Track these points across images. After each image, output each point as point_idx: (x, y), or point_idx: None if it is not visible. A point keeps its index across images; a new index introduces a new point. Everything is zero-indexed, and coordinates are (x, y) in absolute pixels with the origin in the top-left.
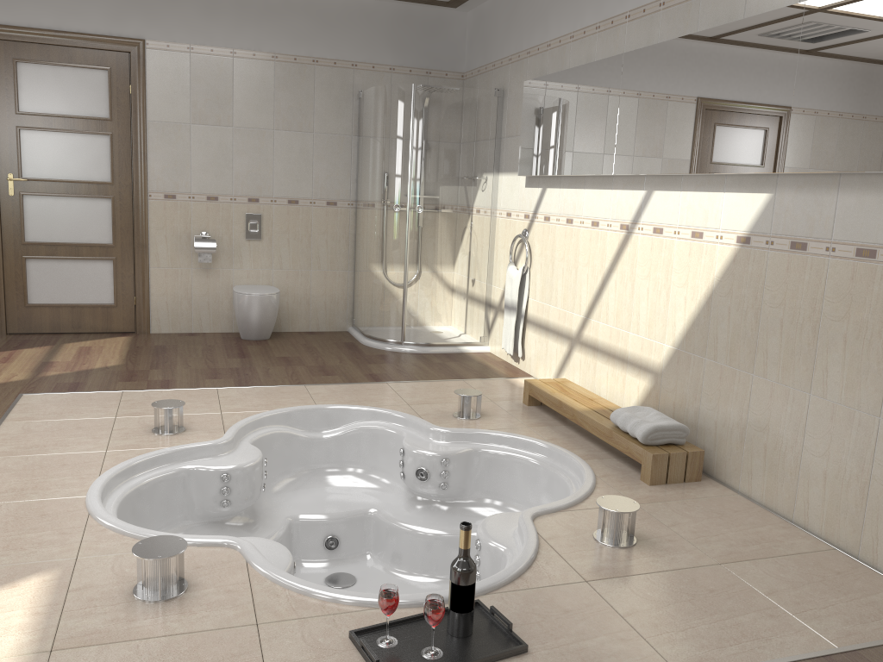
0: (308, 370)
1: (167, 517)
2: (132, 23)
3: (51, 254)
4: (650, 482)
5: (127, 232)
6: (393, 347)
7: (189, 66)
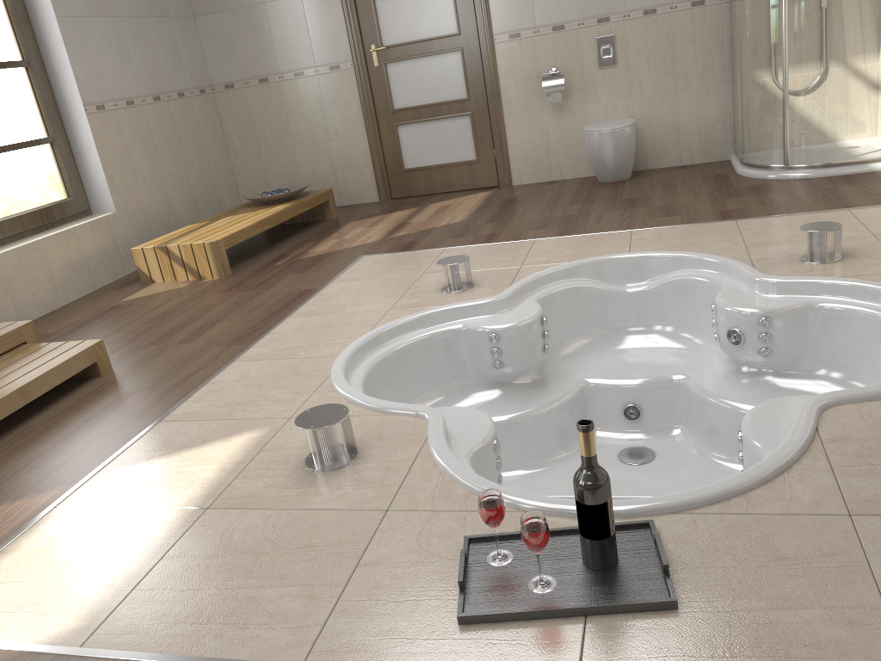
0: (648, 212)
1: (442, 377)
2: None
3: (416, 118)
4: None
5: (478, 83)
6: (773, 174)
7: None
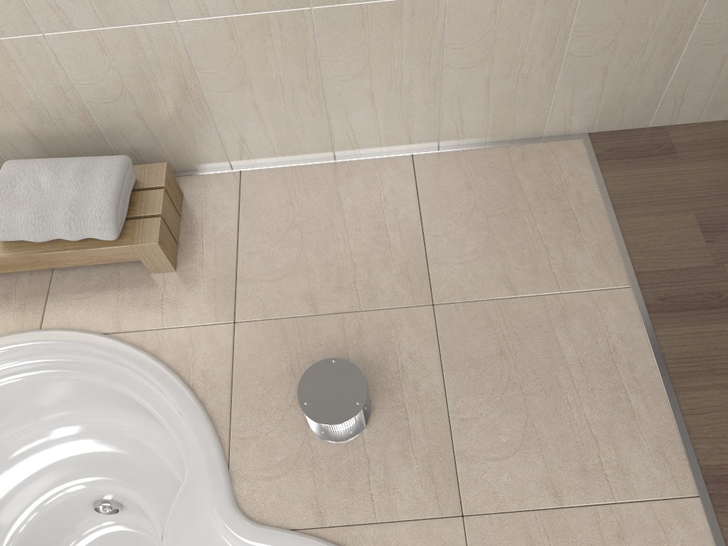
0: None
1: None
2: None
3: None
4: (174, 267)
5: None
6: None
7: None
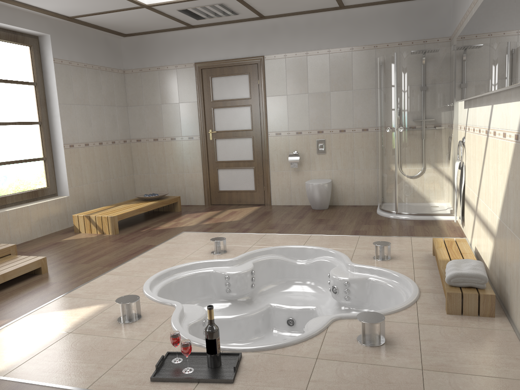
0: (324, 226)
1: (202, 294)
2: (258, 49)
3: (227, 166)
4: (447, 311)
5: (259, 153)
6: (390, 215)
7: (285, 65)
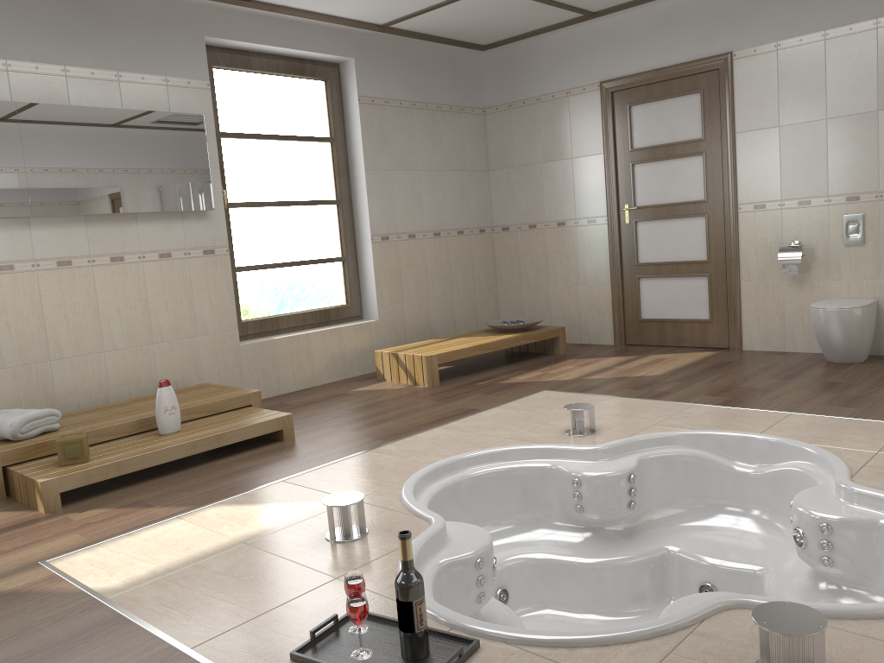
0: (832, 398)
1: (532, 508)
2: (720, 40)
3: (656, 273)
4: None
5: (719, 247)
6: None
7: (776, 65)
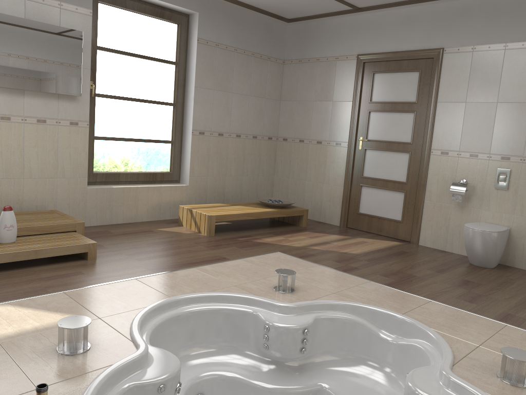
0: (462, 293)
1: (237, 338)
2: (437, 38)
3: (373, 185)
4: None
5: (415, 175)
6: None
7: (470, 61)
